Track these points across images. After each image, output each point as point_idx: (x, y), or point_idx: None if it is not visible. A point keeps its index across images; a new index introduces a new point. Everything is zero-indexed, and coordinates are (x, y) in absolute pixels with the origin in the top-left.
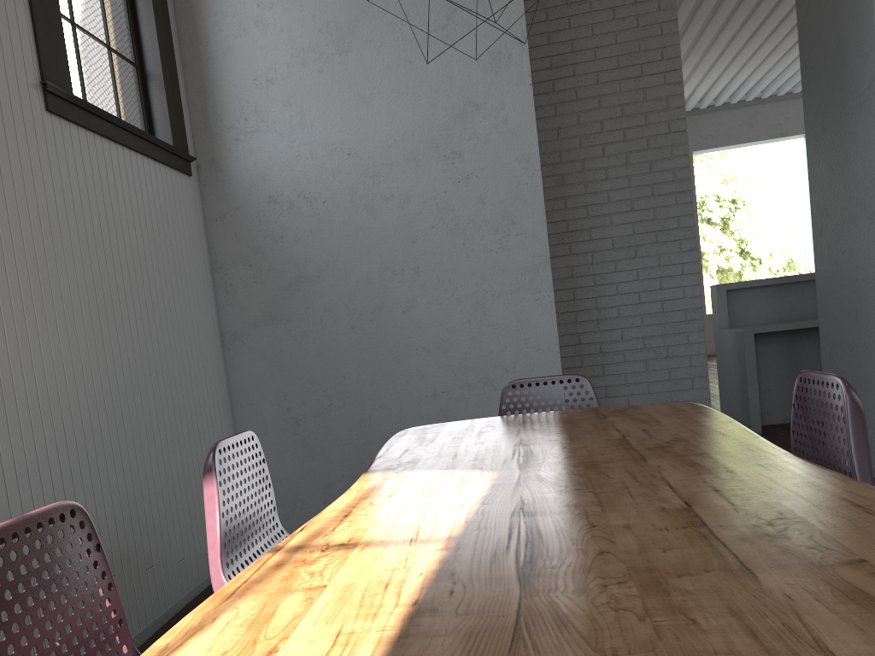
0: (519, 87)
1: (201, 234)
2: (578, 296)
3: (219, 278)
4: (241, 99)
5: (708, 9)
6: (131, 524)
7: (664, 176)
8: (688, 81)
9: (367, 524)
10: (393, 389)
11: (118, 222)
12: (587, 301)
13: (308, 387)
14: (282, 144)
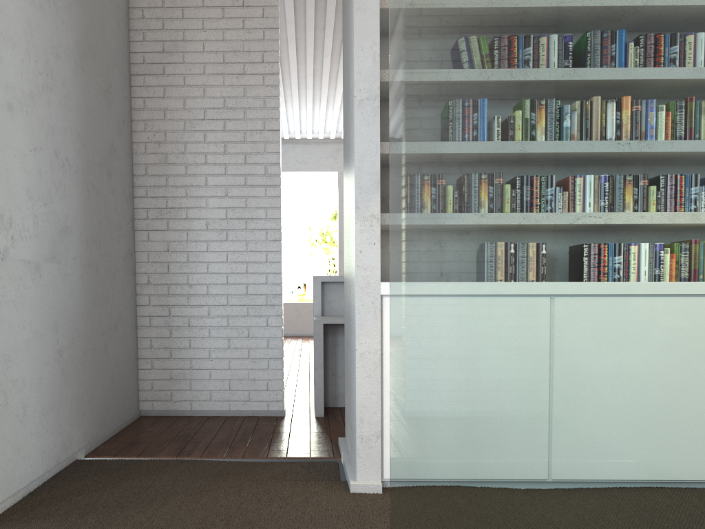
0: None
1: None
2: (171, 270)
3: None
4: None
5: None
6: None
7: (257, 169)
8: None
9: None
10: None
11: None
12: (180, 275)
13: None
14: None
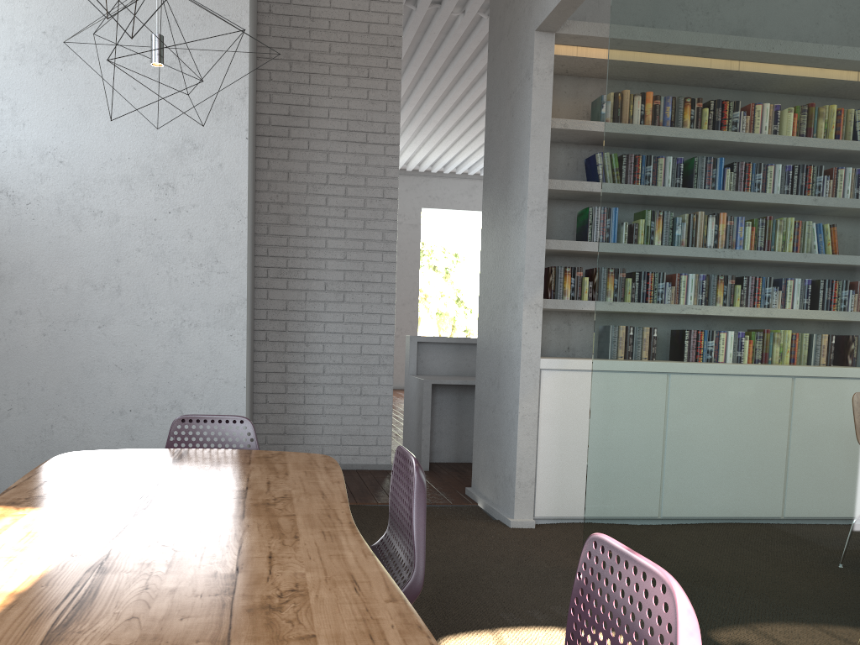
0: (236, 138)
1: None
2: (289, 328)
3: None
4: None
5: (441, 92)
6: None
7: (375, 235)
8: (423, 147)
9: None
10: (80, 401)
11: None
12: (297, 334)
13: None
14: None
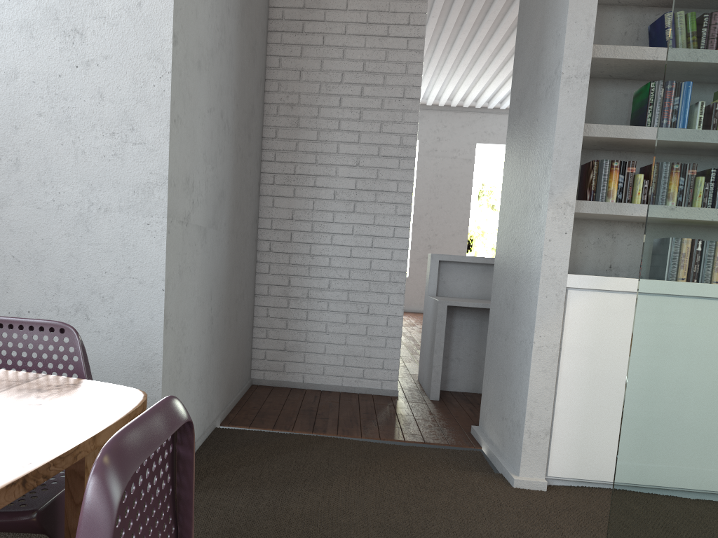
0: None
1: None
2: (294, 239)
3: None
4: None
5: (495, 15)
6: None
7: (392, 139)
8: (479, 80)
9: None
10: None
11: None
12: (302, 245)
13: None
14: None
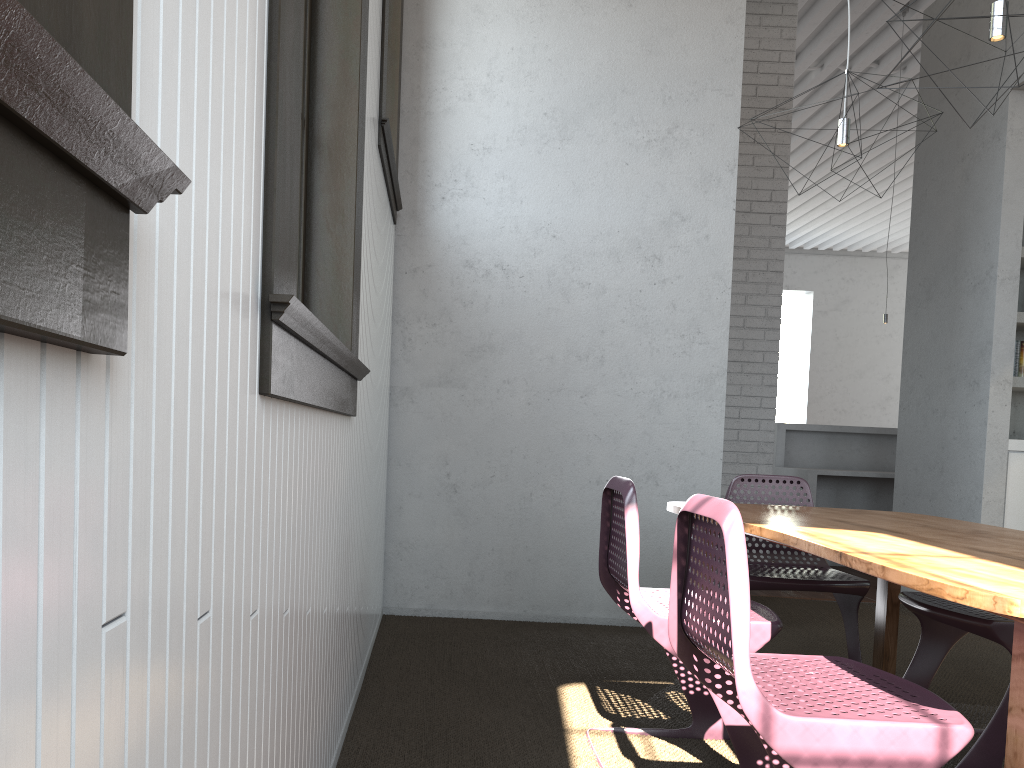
0: (723, 209)
1: (392, 284)
2: None
3: (398, 330)
4: (454, 160)
5: None
6: (367, 560)
7: (757, 310)
8: None
9: (875, 547)
10: (559, 470)
11: (381, 261)
12: None
13: (473, 455)
14: (488, 213)
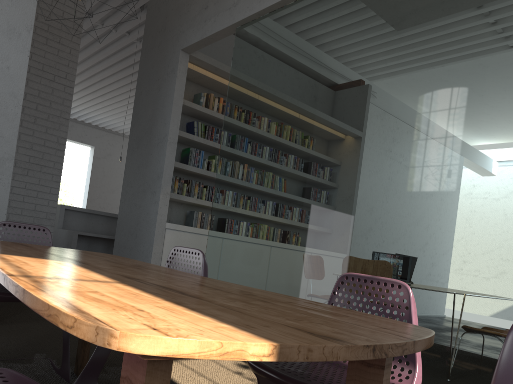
0: (21, 54)
1: None
2: None
3: None
4: None
5: None
6: None
7: (53, 138)
8: None
9: (47, 272)
10: None
11: None
12: None
13: None
14: None
